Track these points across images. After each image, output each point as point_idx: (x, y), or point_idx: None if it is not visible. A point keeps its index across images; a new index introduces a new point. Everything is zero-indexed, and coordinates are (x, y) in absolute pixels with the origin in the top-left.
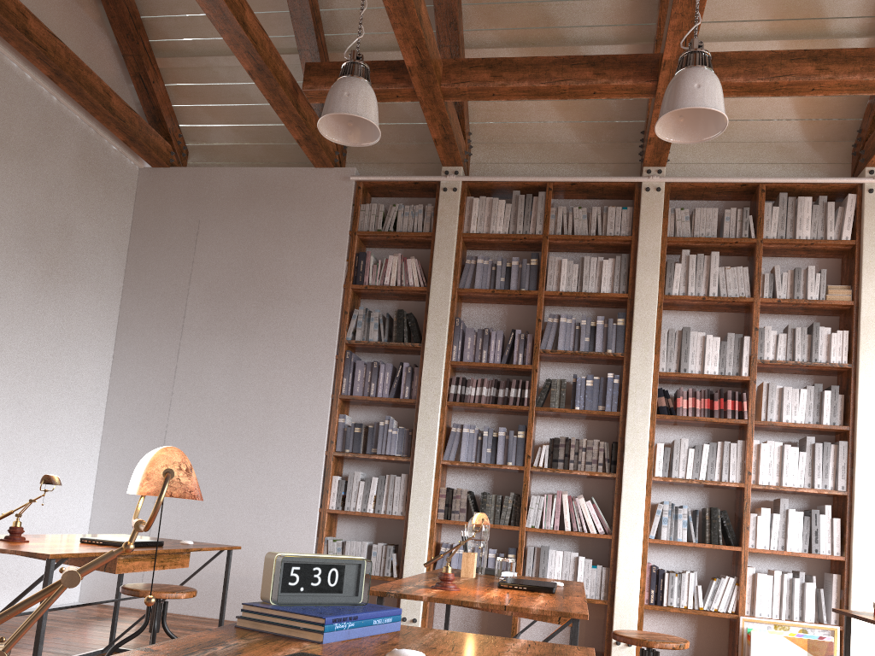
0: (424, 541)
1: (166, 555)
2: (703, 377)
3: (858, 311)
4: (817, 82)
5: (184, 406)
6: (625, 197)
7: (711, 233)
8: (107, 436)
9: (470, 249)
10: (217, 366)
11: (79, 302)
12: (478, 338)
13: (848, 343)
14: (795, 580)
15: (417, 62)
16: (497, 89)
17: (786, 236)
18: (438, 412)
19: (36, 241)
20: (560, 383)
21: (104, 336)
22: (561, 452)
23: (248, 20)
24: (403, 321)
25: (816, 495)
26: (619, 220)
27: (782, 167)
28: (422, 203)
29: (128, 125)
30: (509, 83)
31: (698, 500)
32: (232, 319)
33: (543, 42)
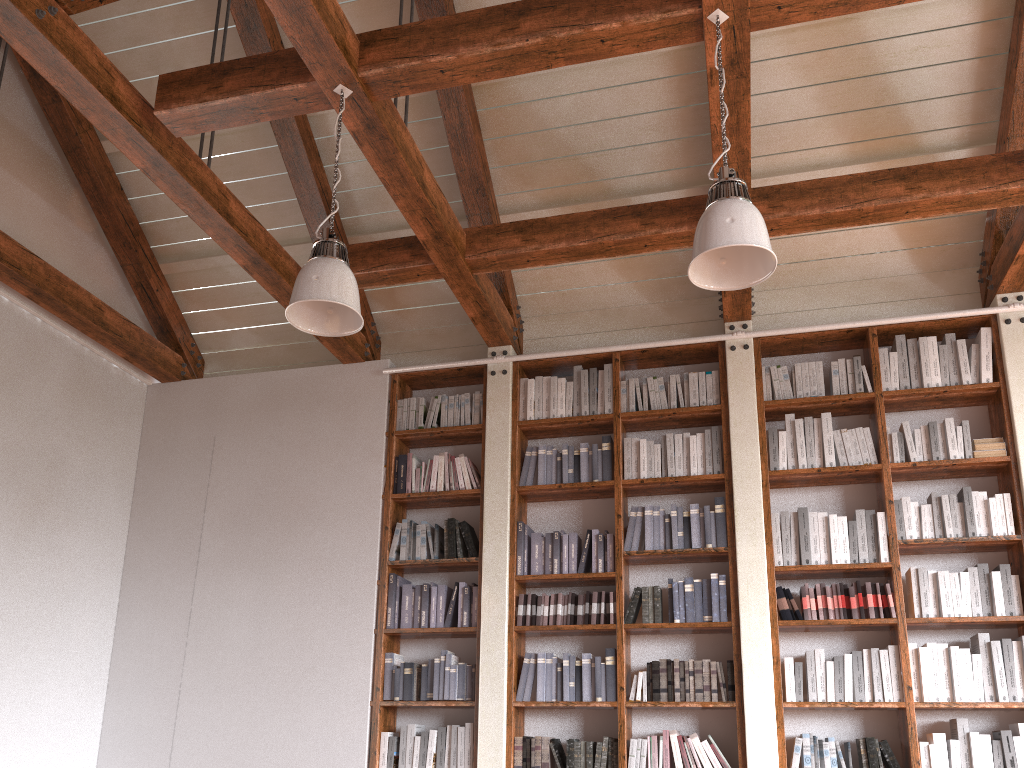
0: None
1: None
2: (832, 569)
3: (1017, 467)
4: (910, 203)
5: (200, 658)
6: (710, 360)
7: (818, 391)
8: (111, 703)
9: (531, 439)
10: (238, 606)
11: (72, 545)
12: (546, 544)
13: (1011, 509)
14: None
15: (431, 235)
16: (531, 254)
17: (911, 385)
18: (505, 641)
19: (15, 480)
20: (652, 592)
21: (106, 582)
22: (663, 679)
23: (233, 210)
24: (456, 532)
25: (1005, 710)
26: (703, 387)
27: (895, 306)
28: (471, 391)
29: (126, 339)
30: (544, 245)
31: (850, 727)
32: (255, 547)
33: (589, 197)
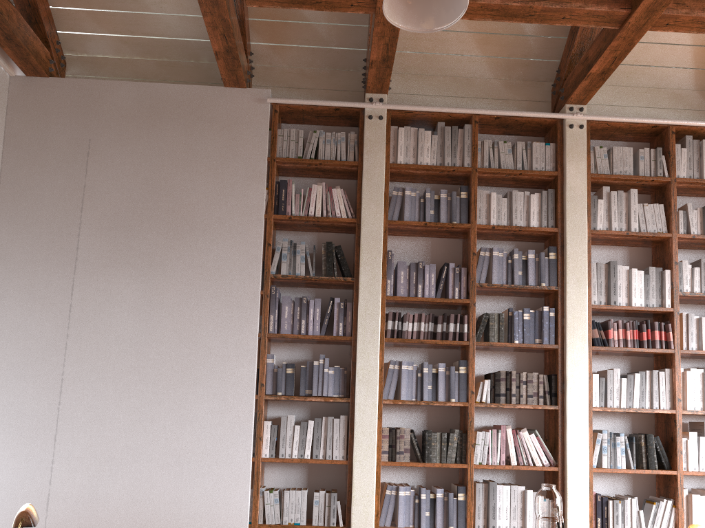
0: (371, 487)
1: None
2: (632, 310)
3: None
4: None
5: (83, 350)
6: (539, 134)
7: (628, 171)
8: None
9: (389, 181)
10: (122, 304)
11: None
12: (411, 272)
13: None
14: None
15: None
16: None
17: (694, 176)
18: (378, 350)
19: None
20: (497, 317)
21: None
22: (503, 386)
23: None
24: (332, 254)
25: None
26: (543, 156)
27: (676, 113)
28: (336, 132)
29: (6, 18)
30: None
31: (622, 425)
32: (137, 250)
33: None
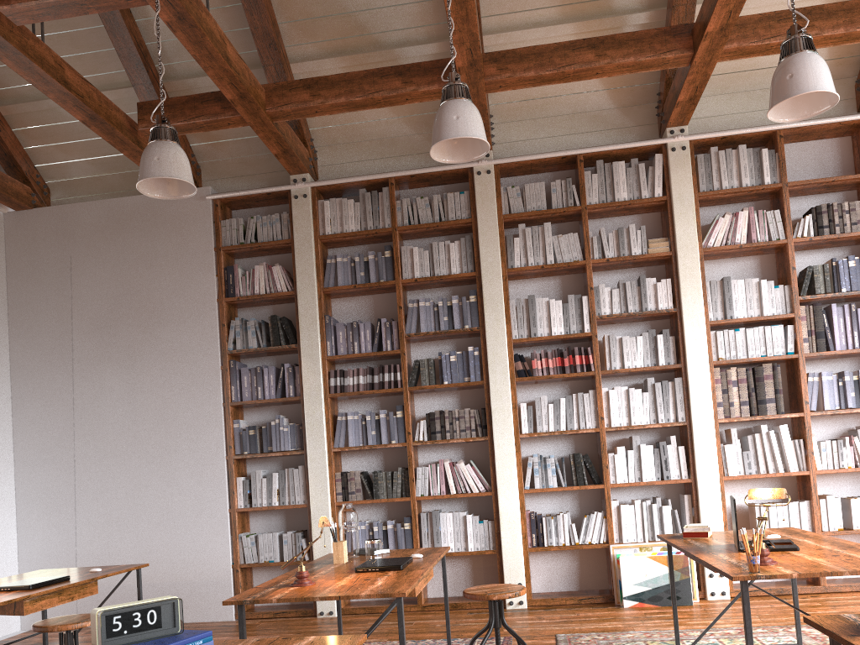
0: None
1: (73, 588)
2: (552, 339)
3: (676, 260)
4: (598, 67)
5: (87, 434)
6: (464, 180)
7: (541, 206)
8: (19, 474)
9: (330, 248)
10: (112, 393)
11: None
12: (348, 331)
13: (671, 290)
14: (653, 505)
15: (237, 95)
16: (318, 107)
17: (607, 199)
18: (322, 405)
19: None
20: (427, 362)
21: None
22: (438, 424)
23: (69, 77)
24: (278, 325)
25: (665, 427)
26: (458, 205)
27: (598, 135)
28: (280, 210)
29: None
30: (328, 100)
31: (565, 447)
32: (118, 346)
33: (362, 48)
